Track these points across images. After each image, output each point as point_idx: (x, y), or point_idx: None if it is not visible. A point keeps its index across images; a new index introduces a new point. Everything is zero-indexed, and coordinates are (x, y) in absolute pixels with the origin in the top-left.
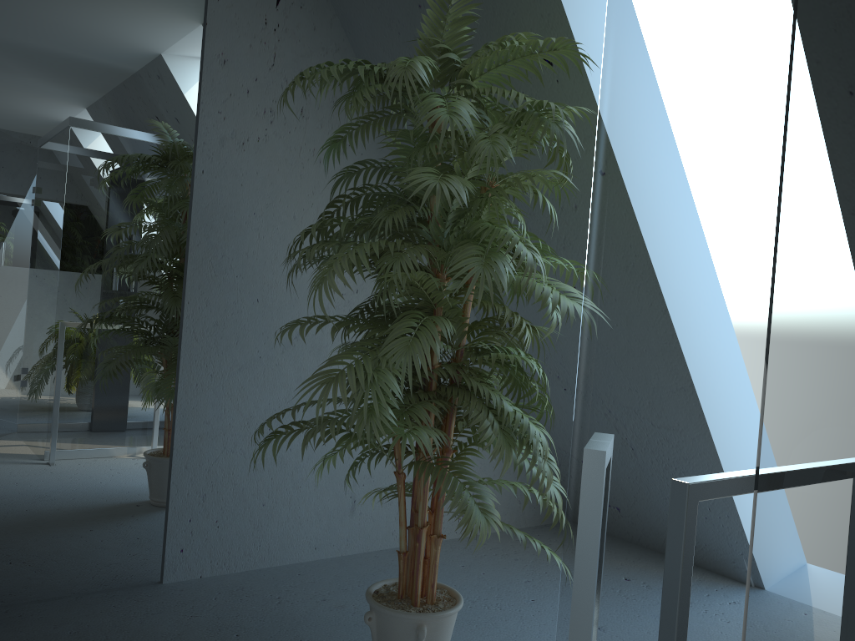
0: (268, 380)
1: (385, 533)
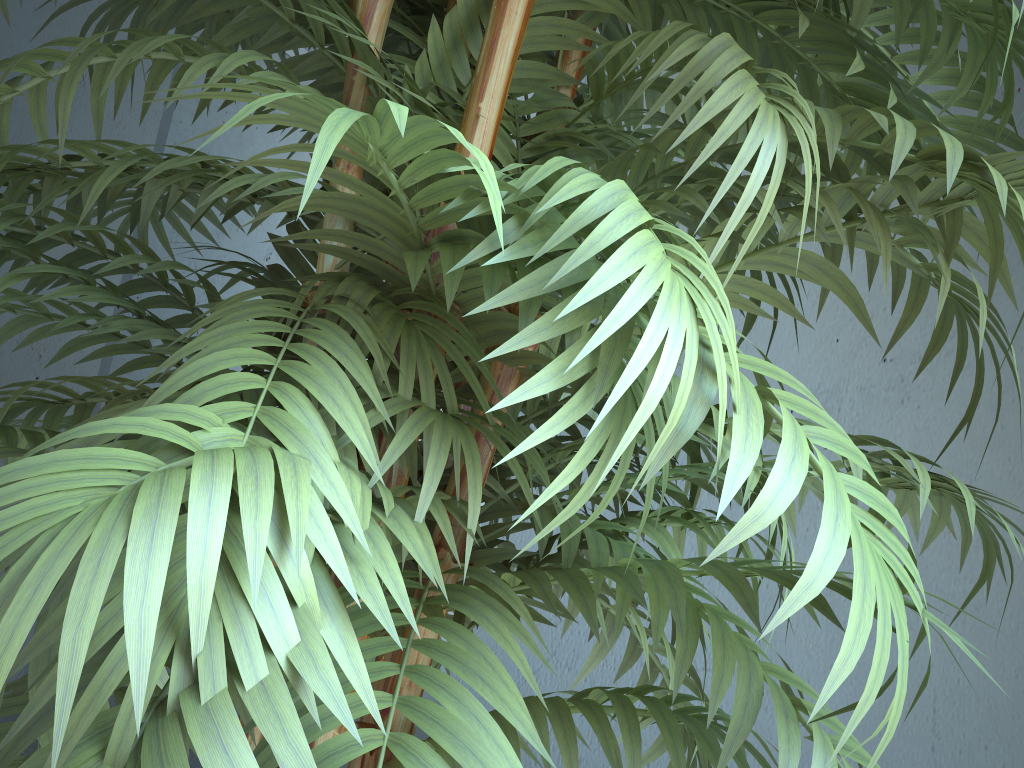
0: None
1: None
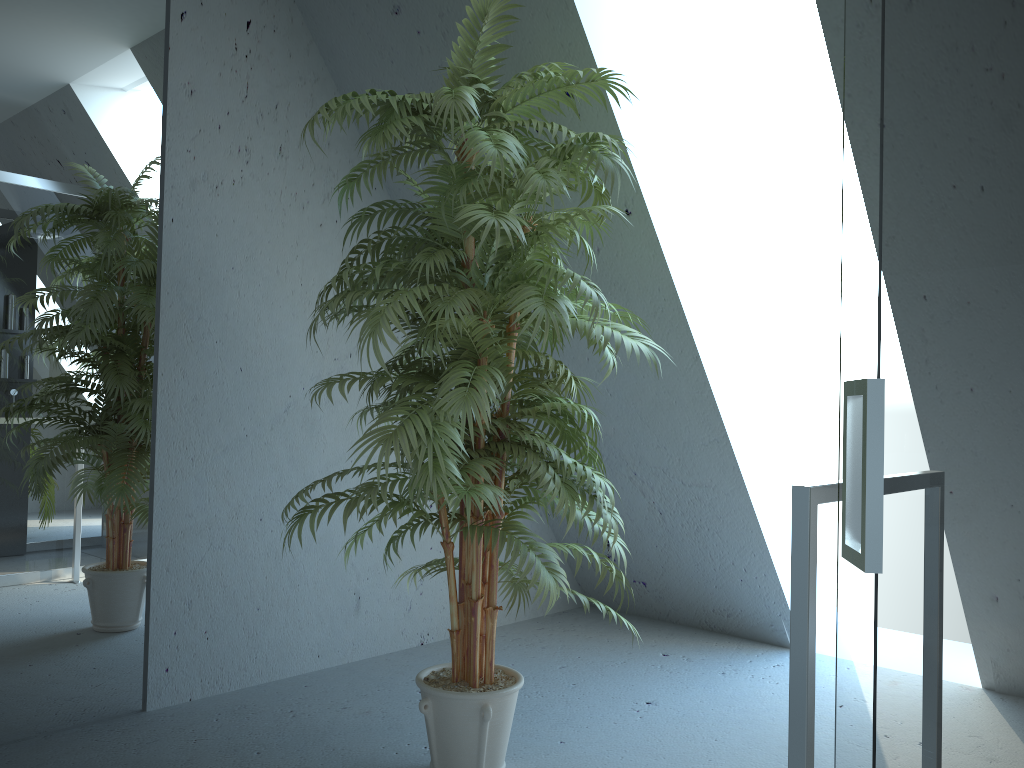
0: (257, 461)
1: (394, 633)
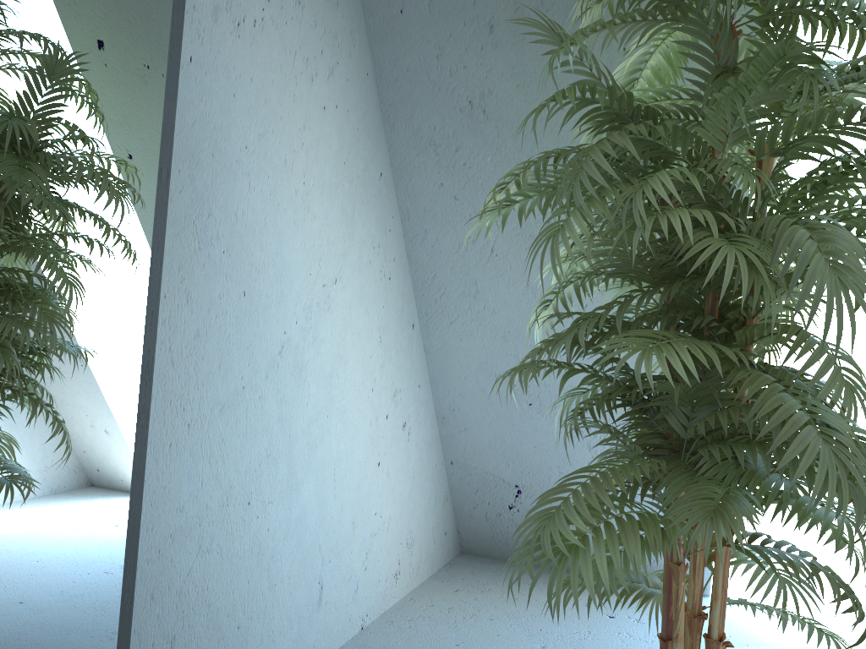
0: (250, 423)
1: (344, 622)
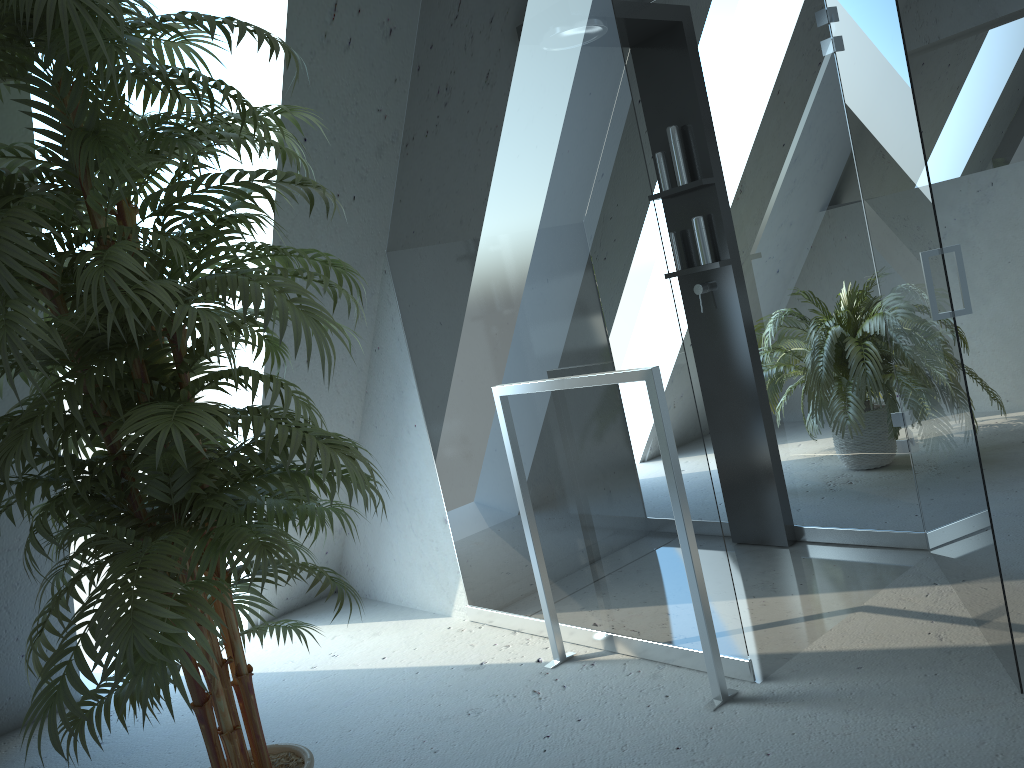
0: None
1: None
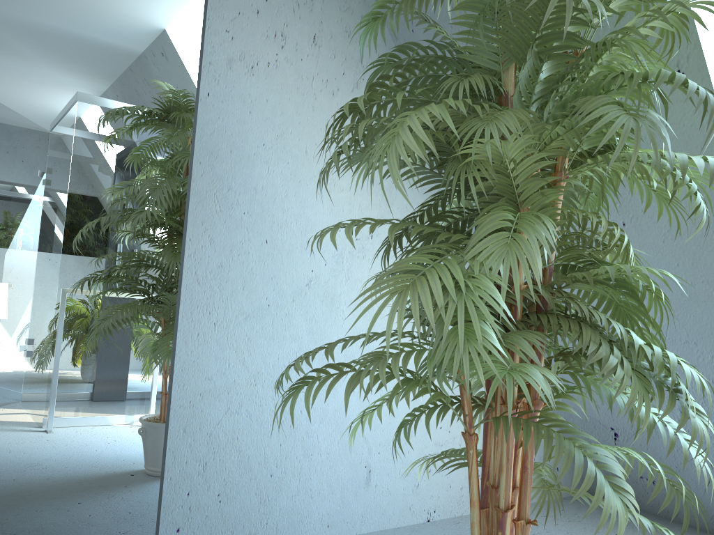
0: (277, 331)
1: (402, 508)
